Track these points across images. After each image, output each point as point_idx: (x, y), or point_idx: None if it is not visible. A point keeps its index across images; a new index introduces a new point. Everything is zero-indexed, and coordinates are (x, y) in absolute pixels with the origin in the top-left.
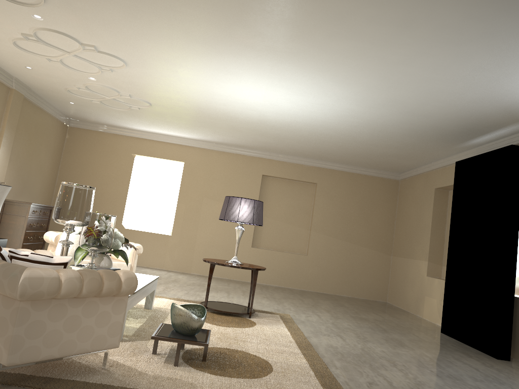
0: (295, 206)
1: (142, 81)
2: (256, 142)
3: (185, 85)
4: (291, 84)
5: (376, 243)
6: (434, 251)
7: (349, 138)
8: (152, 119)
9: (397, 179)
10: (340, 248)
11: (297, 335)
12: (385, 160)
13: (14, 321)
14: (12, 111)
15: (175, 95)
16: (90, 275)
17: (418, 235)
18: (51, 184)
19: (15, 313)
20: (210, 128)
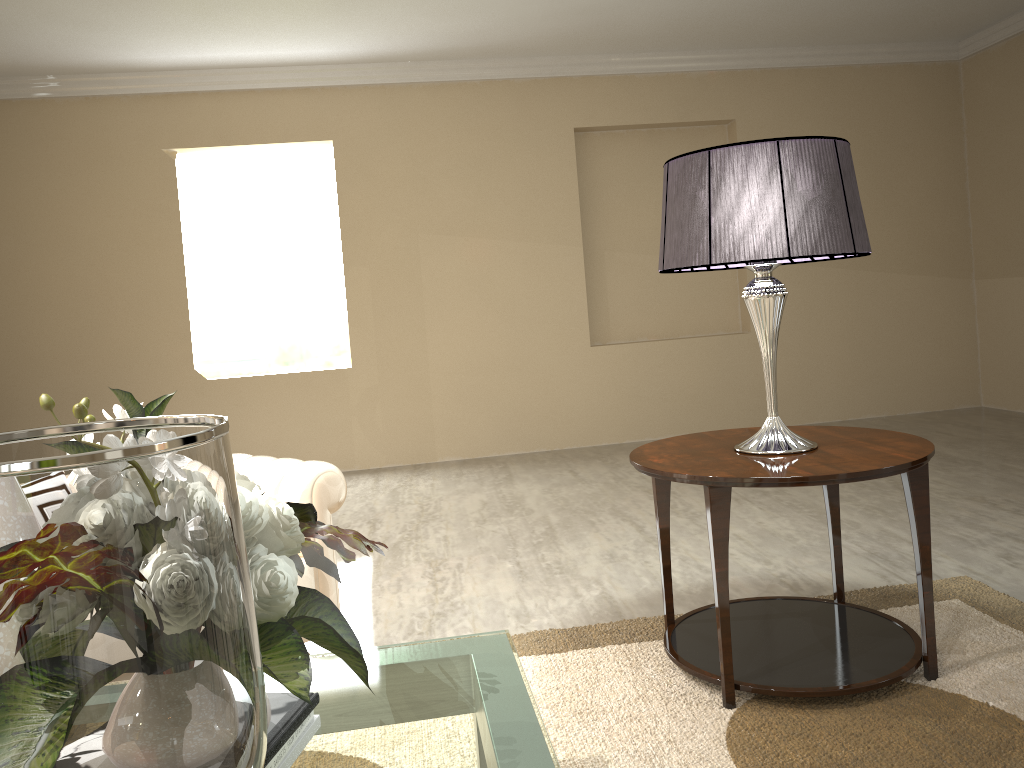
0: None
1: None
2: (553, 19)
3: None
4: None
5: (928, 254)
6: None
7: None
8: None
9: (953, 60)
10: (834, 293)
11: None
12: None
13: None
14: None
15: None
16: None
17: None
18: None
19: None
20: None
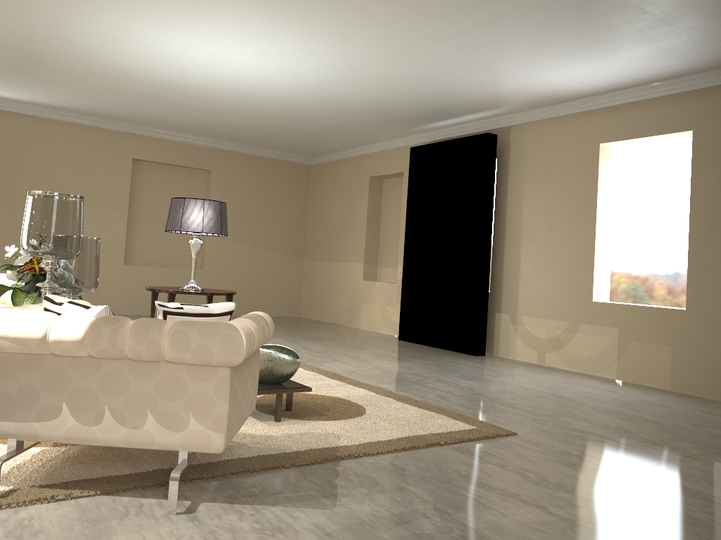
0: None
1: (8, 9)
2: (133, 111)
3: (90, 25)
4: (272, 44)
5: (287, 246)
6: (370, 251)
7: (287, 113)
8: None
9: (309, 164)
10: (244, 256)
11: (305, 366)
12: (309, 141)
13: (226, 395)
14: None
15: (54, 36)
16: (260, 323)
17: (347, 233)
18: None
19: (225, 384)
20: (69, 87)
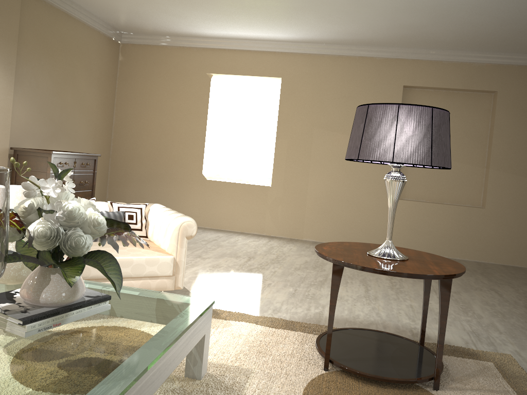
0: (459, 131)
1: None
2: (393, 29)
3: None
4: None
5: None
6: None
7: None
8: (223, 8)
9: None
10: None
11: None
12: None
13: None
14: (3, 10)
15: None
16: None
17: None
18: (105, 124)
19: None
20: (316, 9)
